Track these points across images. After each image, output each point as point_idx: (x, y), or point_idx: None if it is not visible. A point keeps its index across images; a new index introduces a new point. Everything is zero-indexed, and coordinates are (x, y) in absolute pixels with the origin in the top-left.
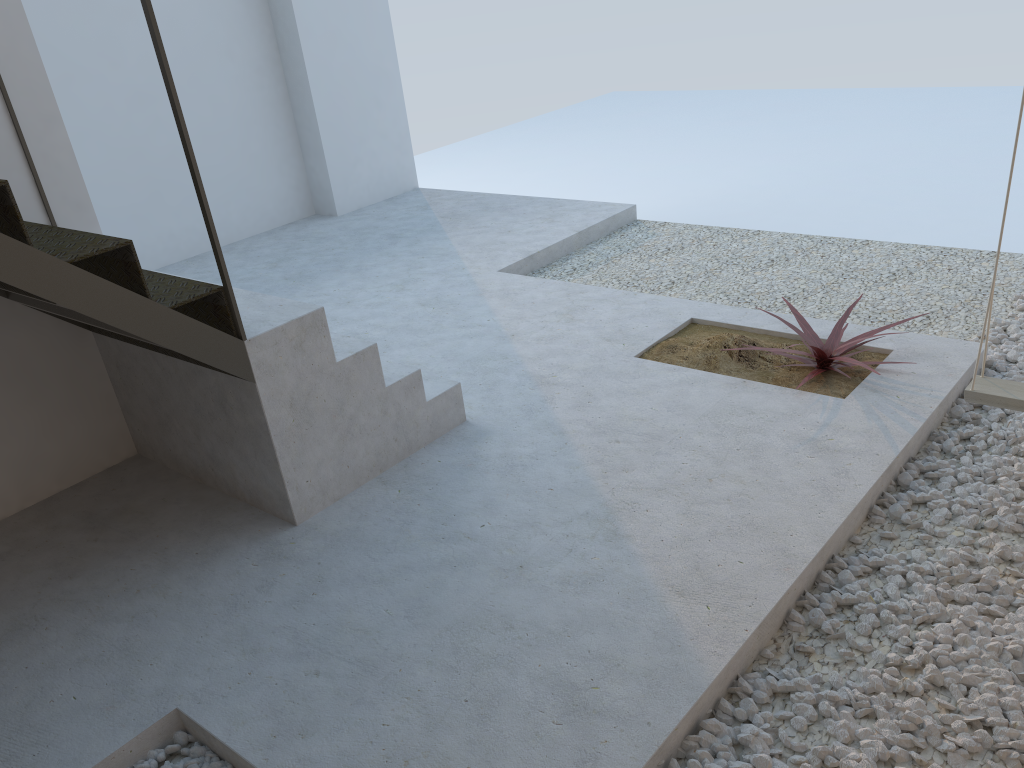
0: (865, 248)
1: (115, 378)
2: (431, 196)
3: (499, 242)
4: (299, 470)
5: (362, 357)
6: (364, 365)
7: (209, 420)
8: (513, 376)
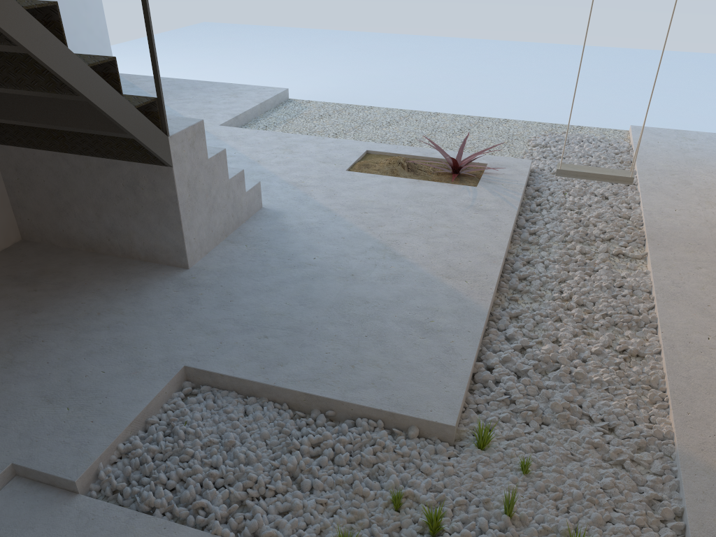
0: (438, 116)
1: (11, 179)
2: (131, 79)
3: (207, 108)
4: (191, 230)
5: (219, 157)
6: (220, 163)
7: (115, 201)
8: (276, 183)
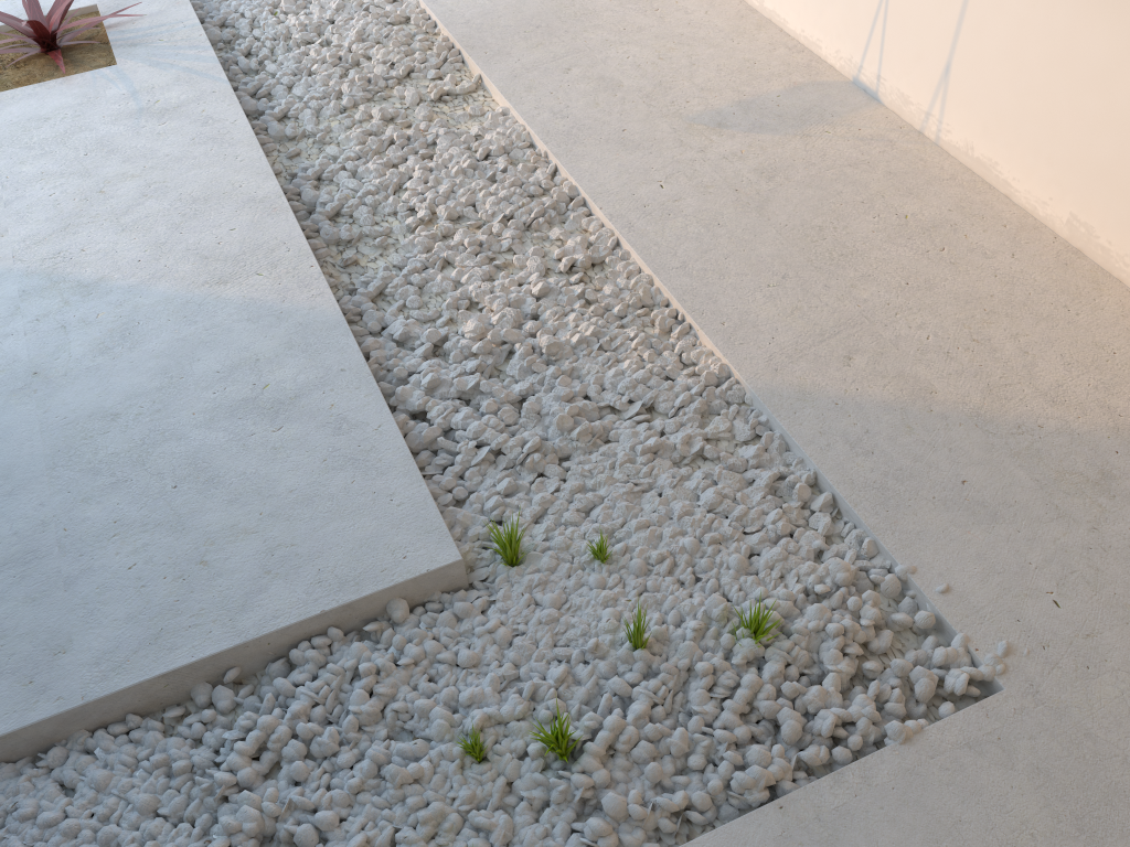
0: None
1: None
2: None
3: None
4: None
5: None
6: None
7: None
8: None
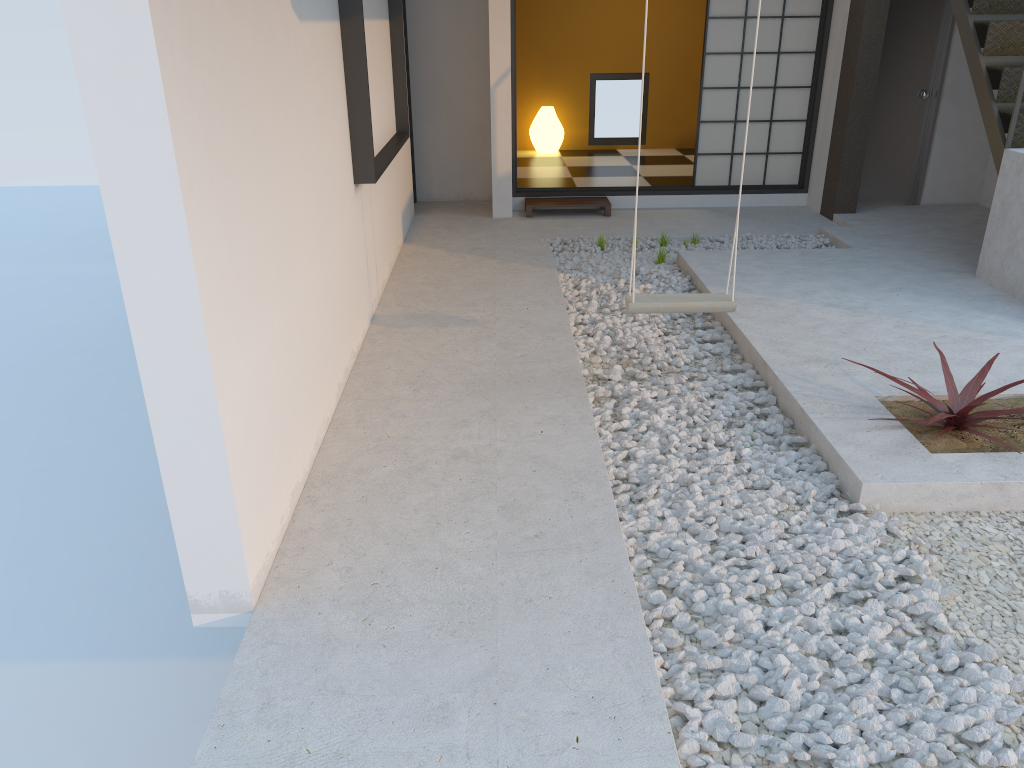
0: None
1: None
2: None
3: None
4: (988, 246)
5: None
6: None
7: None
8: None
